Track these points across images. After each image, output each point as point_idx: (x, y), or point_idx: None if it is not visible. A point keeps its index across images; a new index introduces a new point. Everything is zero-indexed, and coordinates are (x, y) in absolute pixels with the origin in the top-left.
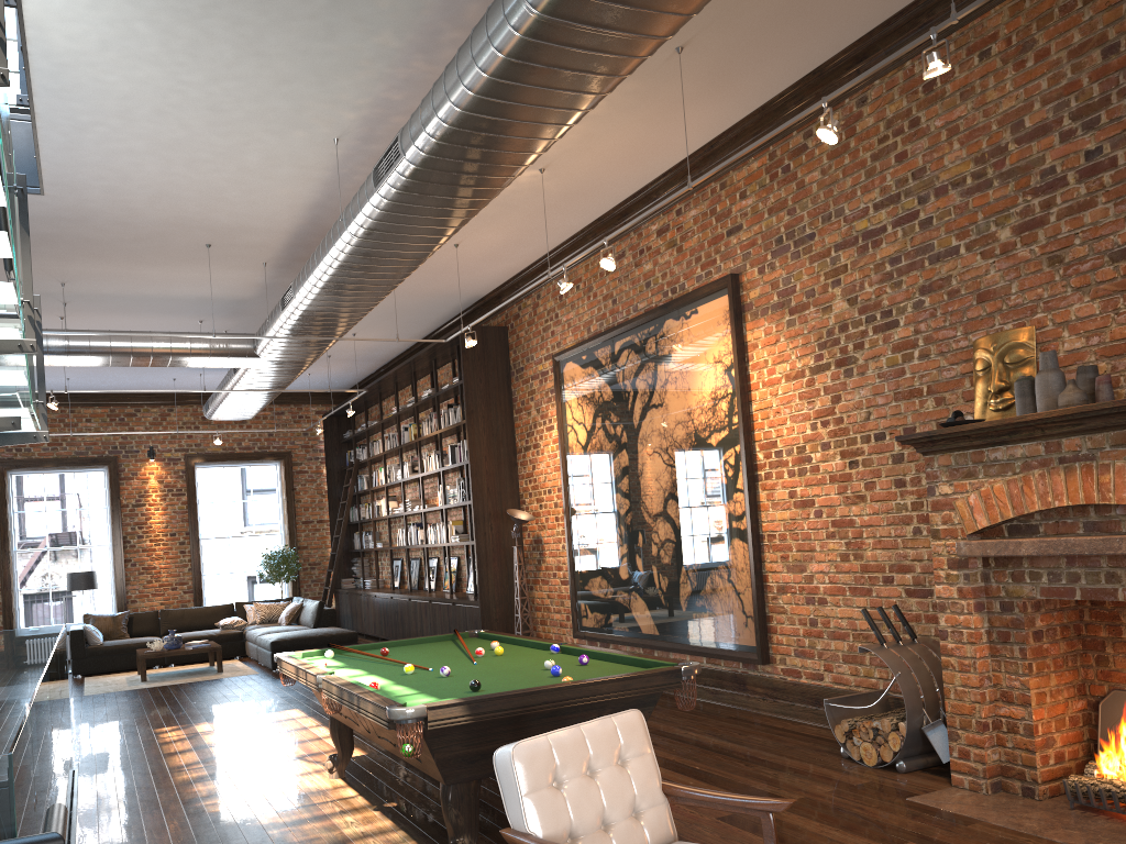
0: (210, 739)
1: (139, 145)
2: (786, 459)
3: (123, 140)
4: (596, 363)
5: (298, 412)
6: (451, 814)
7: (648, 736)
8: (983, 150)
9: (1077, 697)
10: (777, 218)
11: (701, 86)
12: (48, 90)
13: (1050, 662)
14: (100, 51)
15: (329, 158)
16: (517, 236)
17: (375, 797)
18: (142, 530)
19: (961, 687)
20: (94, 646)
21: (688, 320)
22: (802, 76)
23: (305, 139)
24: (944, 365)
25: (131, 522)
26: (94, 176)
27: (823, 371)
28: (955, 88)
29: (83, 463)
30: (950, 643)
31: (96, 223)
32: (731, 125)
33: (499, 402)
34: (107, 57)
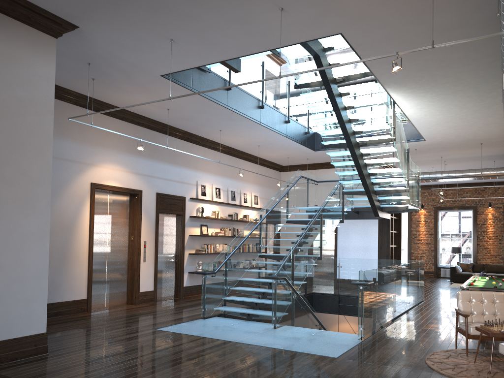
0: None
1: (445, 128)
2: None
3: (440, 128)
4: None
5: None
6: None
7: None
8: None
9: None
10: None
11: None
12: (417, 124)
13: None
14: (425, 116)
15: None
16: None
17: None
18: (484, 233)
19: None
20: (457, 273)
21: None
22: None
23: (493, 118)
24: None
25: (480, 230)
26: (436, 135)
27: None
28: None
29: (463, 208)
30: None
31: (443, 143)
32: None
33: None
34: (427, 116)
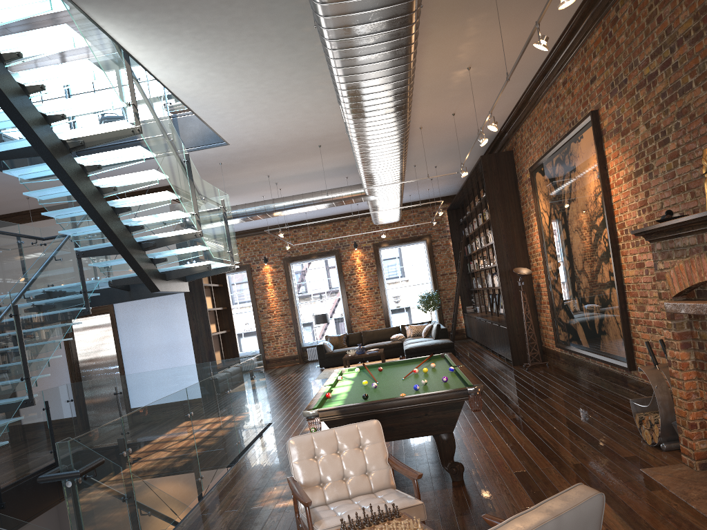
0: None
1: (251, 116)
2: (629, 235)
3: (243, 116)
4: (546, 172)
5: (432, 210)
6: None
7: (381, 434)
8: (697, 9)
9: None
10: (610, 69)
11: (530, 1)
12: (197, 107)
13: None
14: (204, 87)
15: None
16: (487, 101)
17: None
18: (355, 287)
19: (679, 399)
20: (328, 353)
21: (579, 143)
22: None
23: (323, 92)
24: (692, 169)
25: (349, 284)
26: (243, 132)
27: (639, 175)
28: None
29: (322, 255)
30: (672, 369)
31: (261, 149)
32: (575, 11)
33: (510, 200)
34: (208, 89)
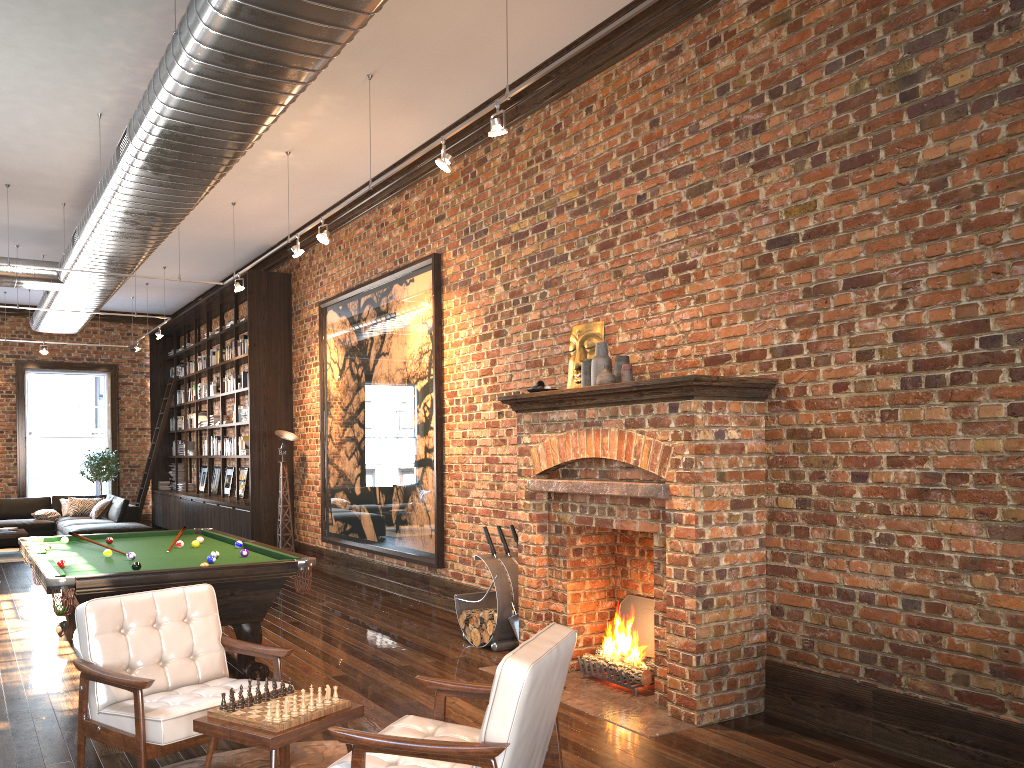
0: None
1: None
2: (462, 407)
3: None
4: (348, 313)
5: (127, 330)
6: None
7: (215, 603)
8: (584, 183)
9: (607, 598)
10: (466, 213)
11: (399, 103)
12: None
13: (586, 571)
14: None
15: (98, 127)
16: (285, 201)
17: None
18: None
19: (527, 587)
20: None
21: (407, 286)
22: (479, 104)
23: (72, 111)
24: (554, 344)
25: None
26: None
27: (487, 340)
28: (571, 132)
29: None
30: (523, 555)
31: None
32: (436, 134)
33: (280, 338)
34: None
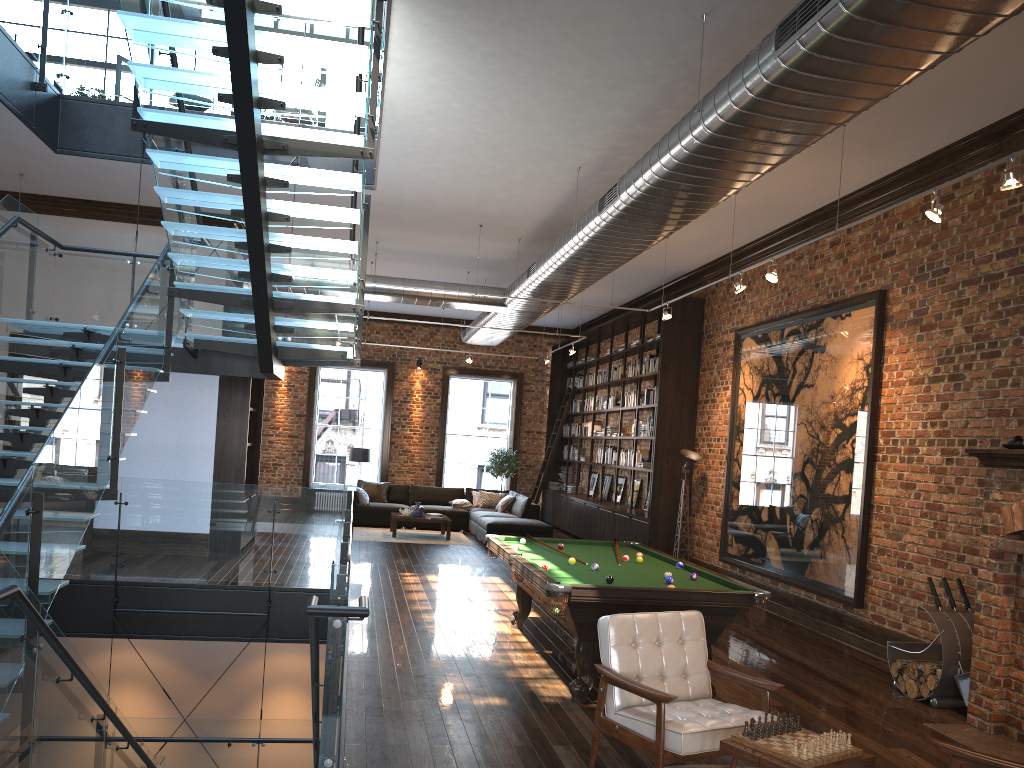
0: (435, 586)
1: (442, 165)
2: (900, 448)
3: (432, 162)
4: (768, 342)
5: (533, 342)
6: (580, 660)
7: (703, 630)
8: None
9: None
10: (923, 250)
11: (865, 145)
12: (390, 135)
13: None
14: (427, 115)
15: (572, 178)
16: (716, 233)
17: (539, 645)
18: (405, 421)
19: (984, 649)
20: (362, 505)
21: (842, 321)
22: (954, 141)
23: (556, 166)
24: None
25: (398, 414)
26: (409, 181)
27: (937, 382)
28: None
29: (370, 364)
30: (981, 614)
31: (406, 208)
32: (895, 170)
33: (689, 361)
34: (430, 119)
